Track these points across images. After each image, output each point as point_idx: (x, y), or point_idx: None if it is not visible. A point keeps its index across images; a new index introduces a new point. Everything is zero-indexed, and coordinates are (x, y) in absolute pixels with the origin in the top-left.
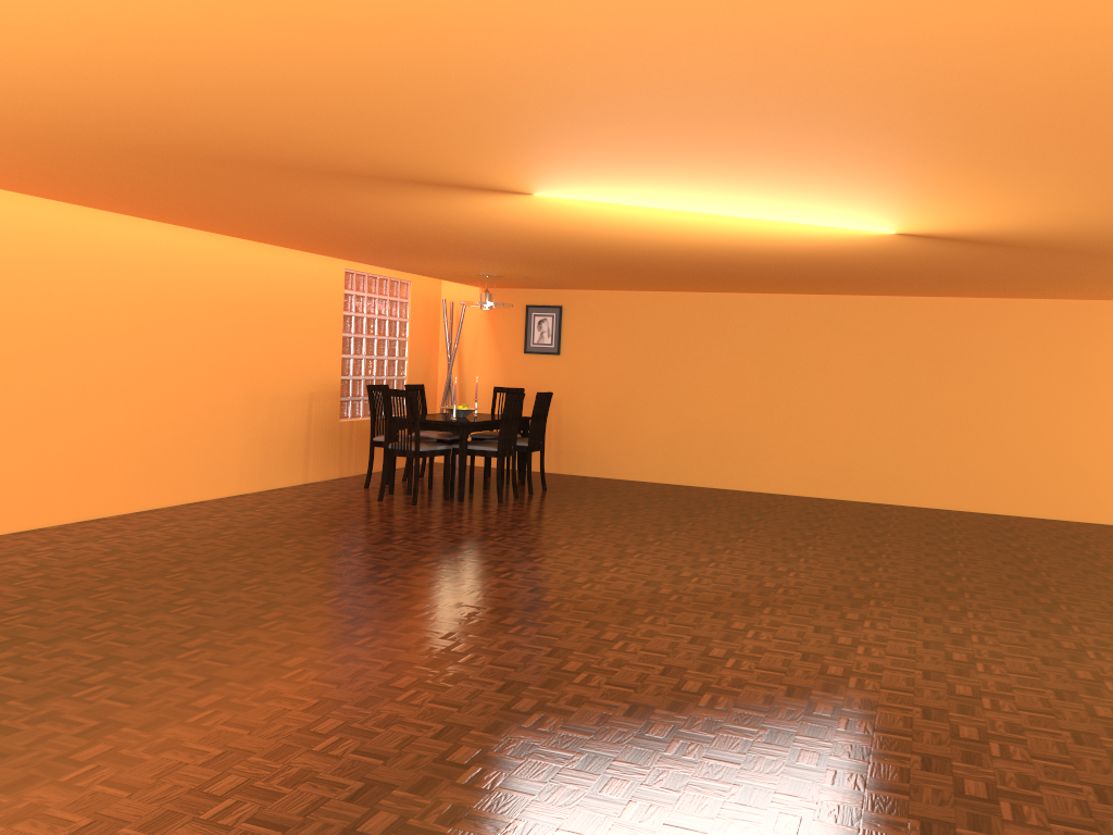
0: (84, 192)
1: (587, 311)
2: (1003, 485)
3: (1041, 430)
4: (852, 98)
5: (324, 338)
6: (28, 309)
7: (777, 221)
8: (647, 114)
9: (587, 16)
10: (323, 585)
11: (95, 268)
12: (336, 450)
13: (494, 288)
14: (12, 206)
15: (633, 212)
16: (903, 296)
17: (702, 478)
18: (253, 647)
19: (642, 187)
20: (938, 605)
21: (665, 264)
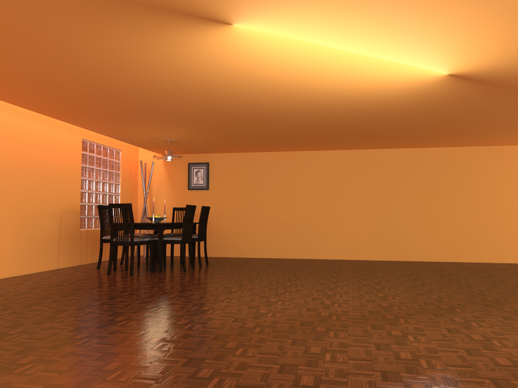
0: None
1: (223, 164)
2: (455, 246)
3: (472, 215)
4: None
5: (69, 179)
6: None
7: (384, 60)
8: None
9: None
10: (73, 330)
11: None
12: (78, 248)
13: None
14: None
15: (293, 51)
16: (394, 148)
17: (293, 254)
18: None
19: (320, 8)
20: (497, 308)
21: (281, 122)
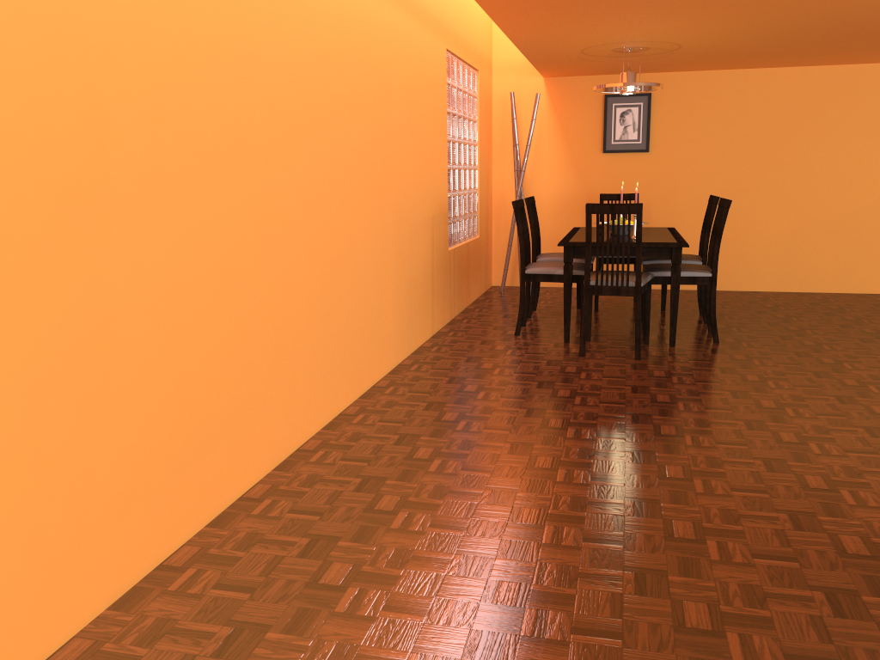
0: None
1: (683, 97)
2: None
3: None
4: None
5: (437, 143)
6: (192, 86)
7: None
8: None
9: None
10: None
11: (262, 12)
12: (447, 287)
13: (560, 77)
14: None
15: None
16: None
17: (828, 283)
18: None
19: None
20: None
21: None
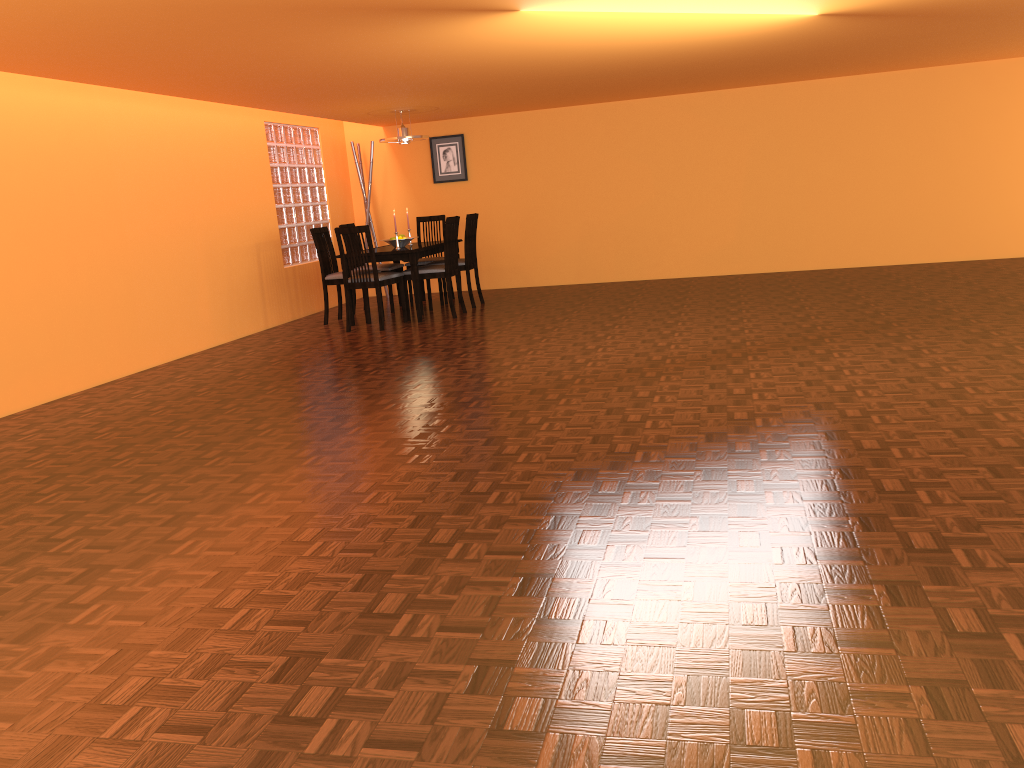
0: (67, 62)
1: (488, 136)
2: (873, 241)
3: (901, 188)
4: None
5: (259, 191)
6: (12, 189)
7: (723, 13)
8: None
9: None
10: (369, 397)
11: (59, 142)
12: (286, 295)
13: (395, 126)
14: None
15: (598, 20)
16: (774, 84)
17: (613, 274)
18: (360, 447)
19: None
20: (878, 334)
21: (582, 76)
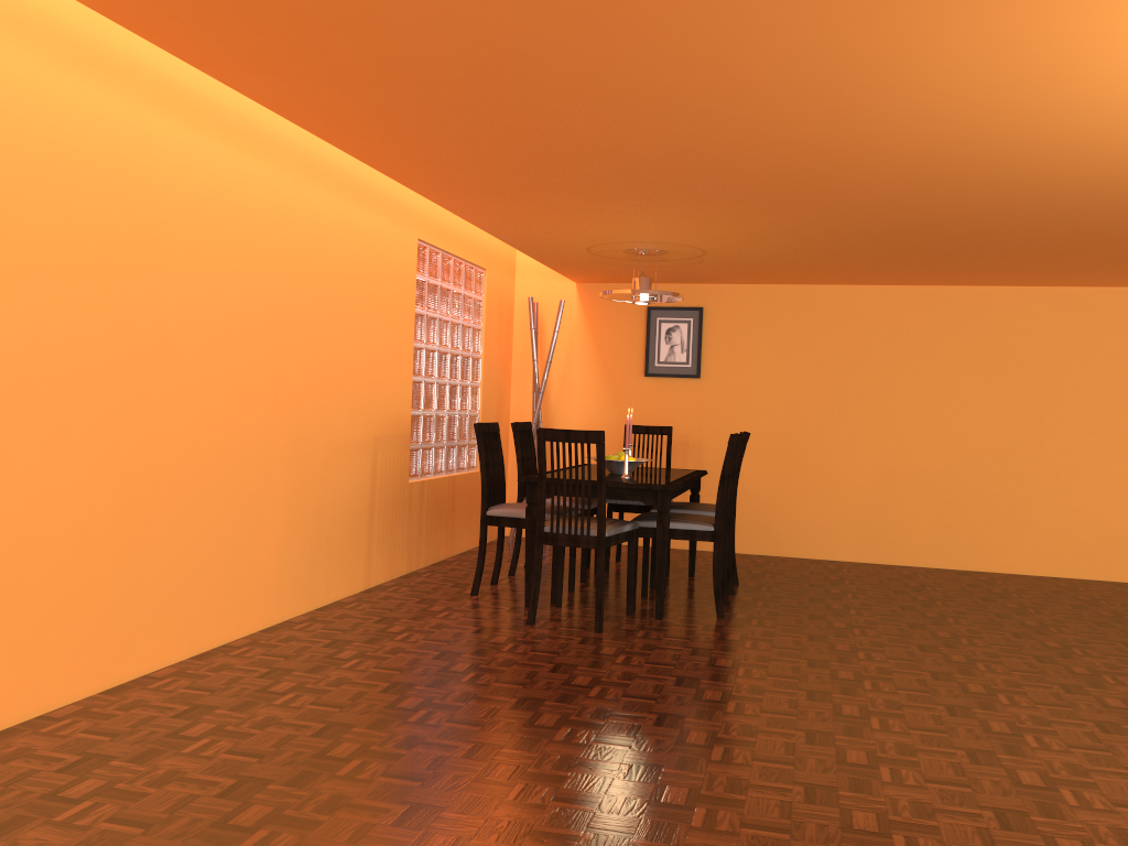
0: None
1: (741, 314)
2: None
3: None
4: None
5: (392, 348)
6: None
7: None
8: None
9: None
10: None
11: (33, 168)
12: (404, 529)
13: (596, 283)
14: None
15: None
16: None
17: (923, 555)
18: None
19: None
20: None
21: (1046, 211)
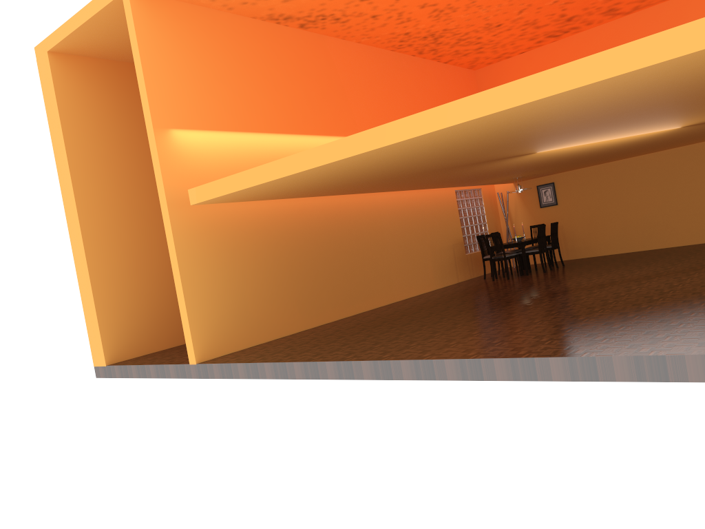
0: (384, 188)
1: (566, 181)
2: None
3: None
4: (622, 118)
5: (453, 221)
6: (364, 231)
7: (629, 136)
8: (567, 132)
9: (547, 127)
10: (490, 299)
11: (377, 212)
12: (467, 267)
13: (519, 182)
14: (353, 198)
15: (573, 147)
16: None
17: (641, 247)
18: (480, 310)
19: (573, 142)
20: None
21: (596, 156)
